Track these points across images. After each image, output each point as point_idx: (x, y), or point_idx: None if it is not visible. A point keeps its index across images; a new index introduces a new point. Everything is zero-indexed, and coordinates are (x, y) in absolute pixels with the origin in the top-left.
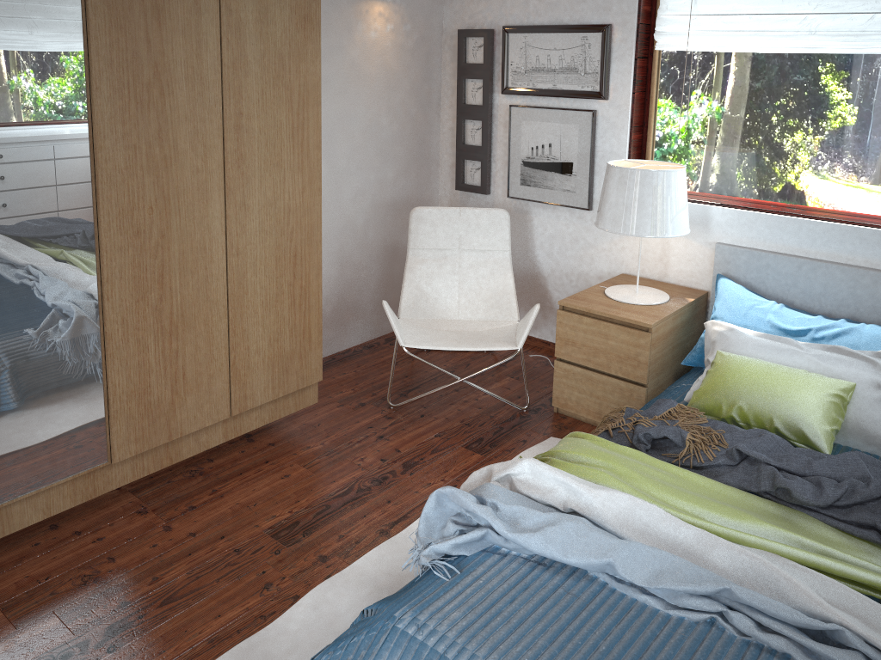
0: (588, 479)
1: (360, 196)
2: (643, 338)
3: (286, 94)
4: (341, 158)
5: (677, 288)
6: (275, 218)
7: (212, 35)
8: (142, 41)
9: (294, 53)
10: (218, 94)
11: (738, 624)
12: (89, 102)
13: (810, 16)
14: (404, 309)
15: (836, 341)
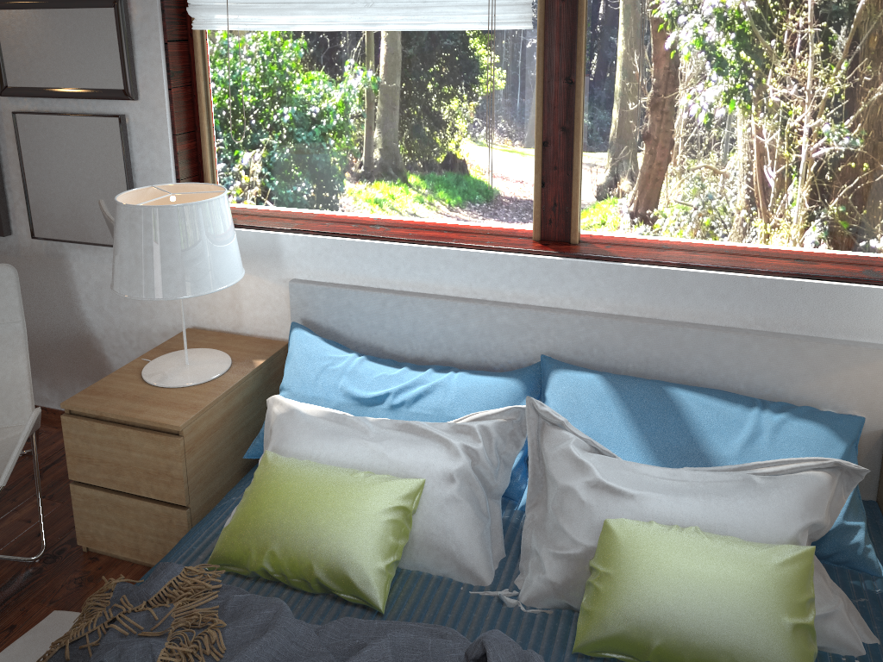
0: None
1: None
2: (173, 445)
3: None
4: None
5: (251, 343)
6: None
7: None
8: None
9: None
10: None
11: None
12: None
13: None
14: None
15: (418, 405)
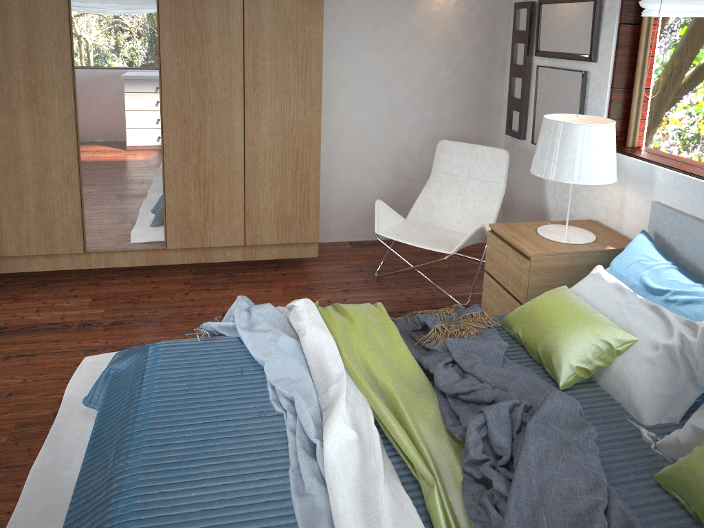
0: (325, 322)
1: (417, 128)
2: (524, 264)
3: (292, 46)
4: (400, 98)
5: (618, 238)
6: (282, 126)
7: (237, 7)
8: (190, 11)
9: (300, 19)
10: (240, 44)
11: (288, 421)
12: (158, 44)
13: None
14: (412, 213)
15: (685, 307)
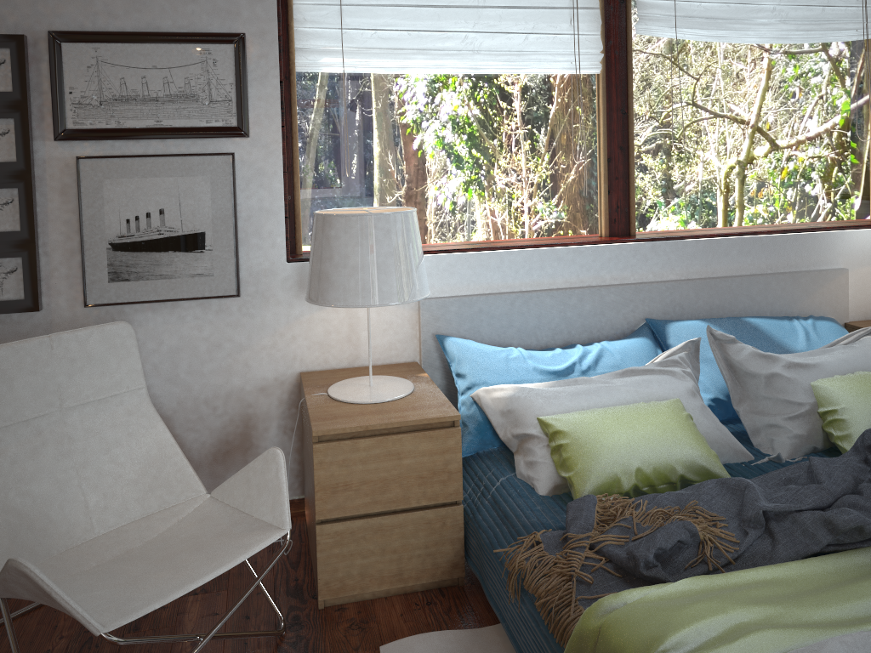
0: None
1: None
2: (453, 436)
3: None
4: None
5: (386, 368)
6: None
7: None
8: None
9: None
10: None
11: None
12: None
13: (470, 35)
14: (1, 563)
15: (600, 367)
